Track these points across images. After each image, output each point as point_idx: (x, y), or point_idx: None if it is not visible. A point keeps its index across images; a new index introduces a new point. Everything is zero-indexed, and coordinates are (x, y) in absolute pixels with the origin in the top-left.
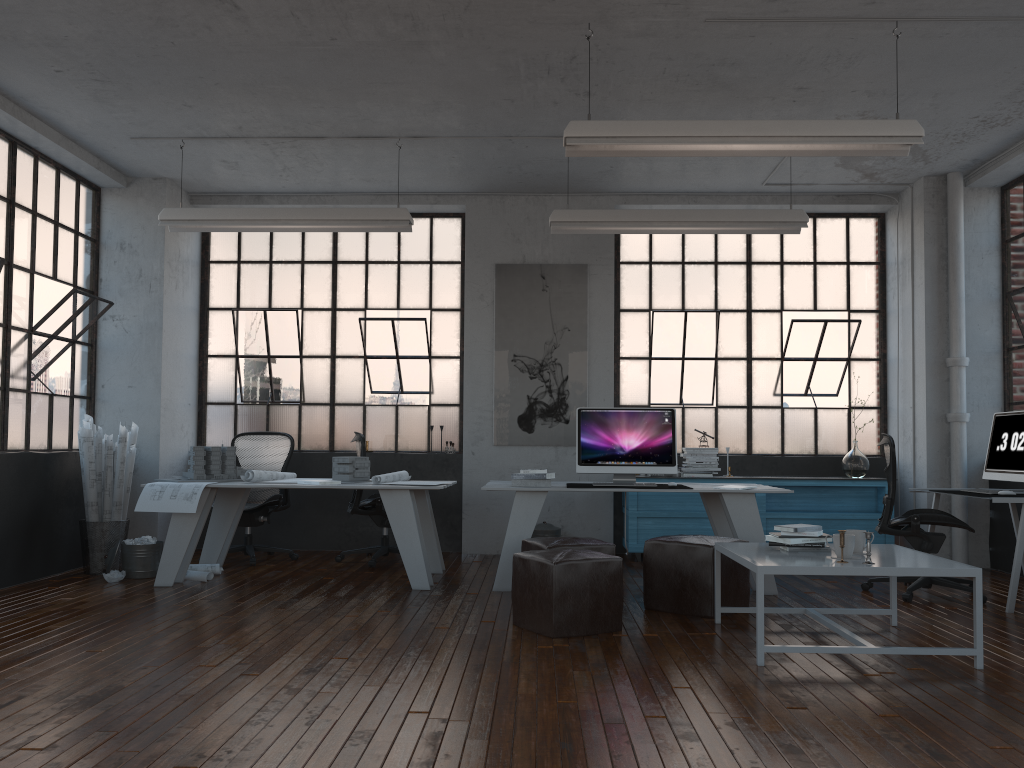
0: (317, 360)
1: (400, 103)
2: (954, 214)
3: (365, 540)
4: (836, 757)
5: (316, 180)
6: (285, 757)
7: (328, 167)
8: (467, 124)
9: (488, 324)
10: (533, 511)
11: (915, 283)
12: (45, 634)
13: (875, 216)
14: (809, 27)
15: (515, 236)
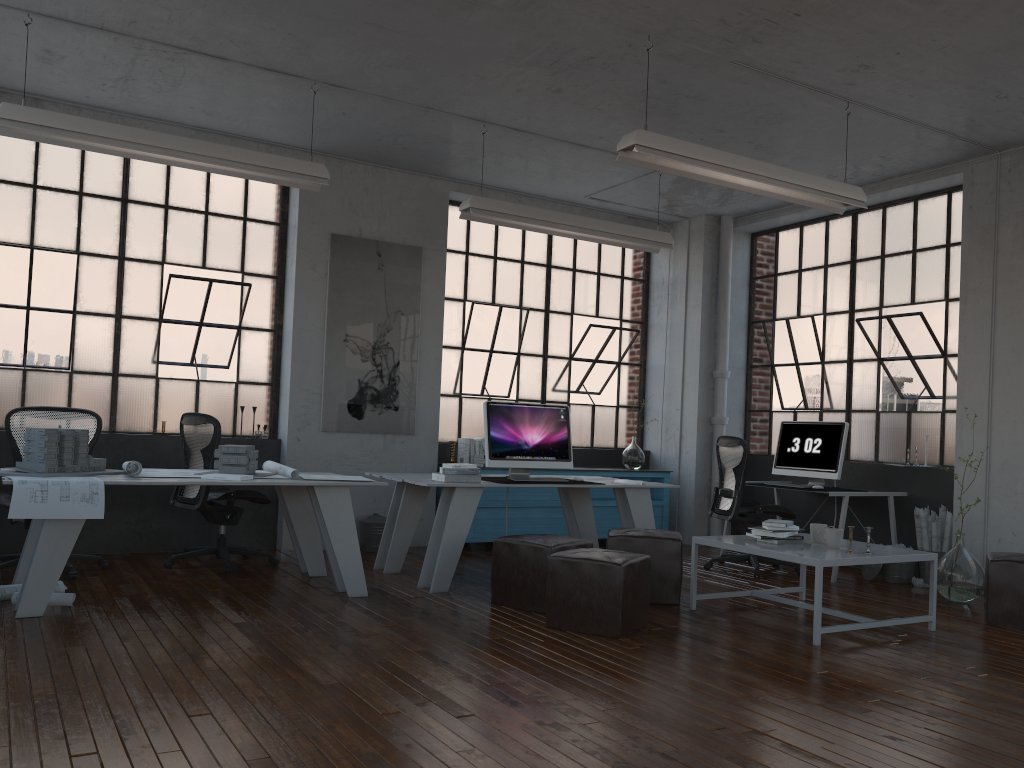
0: (97, 319)
1: (368, 50)
2: (727, 251)
3: (160, 539)
4: None
5: (143, 99)
6: None
7: (181, 90)
8: (406, 87)
9: (320, 298)
10: (470, 508)
11: (689, 304)
12: (61, 702)
13: None
14: (790, 88)
15: (352, 206)
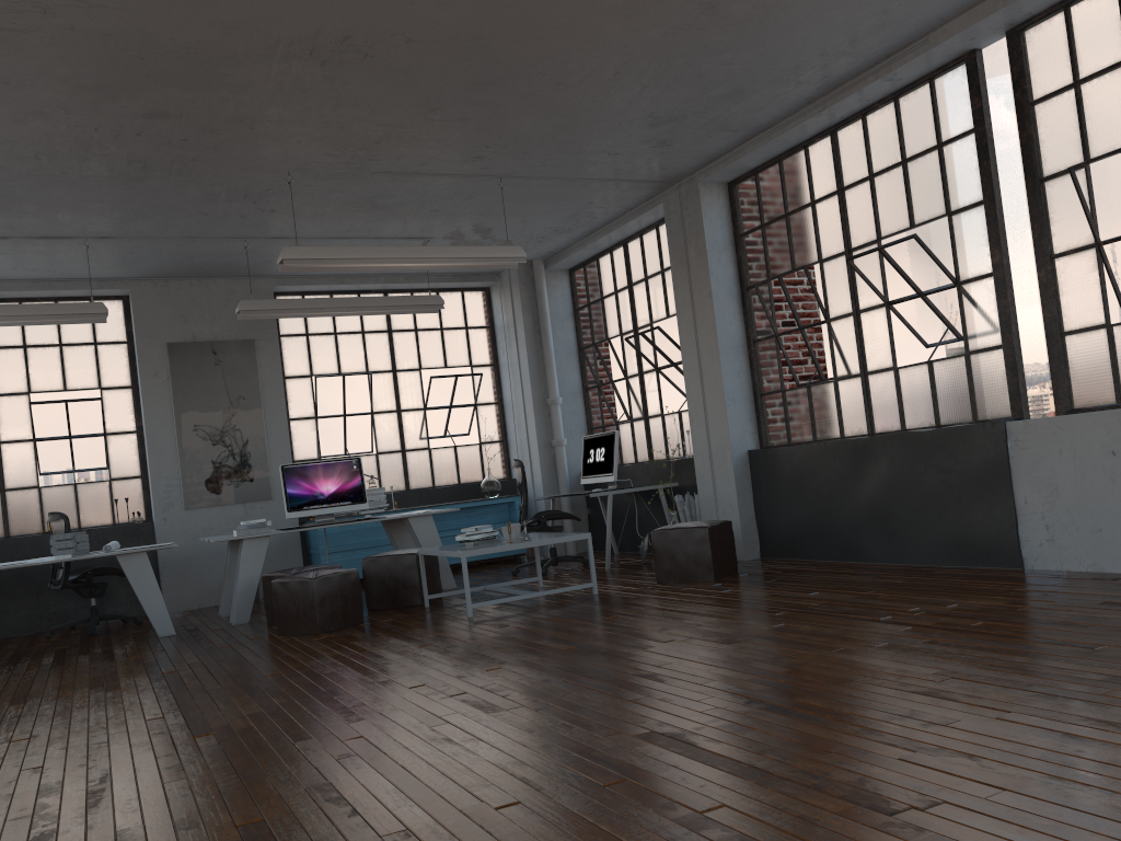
0: None
1: (101, 214)
2: (541, 291)
3: (59, 618)
4: (534, 636)
5: None
6: (214, 703)
7: None
8: (157, 229)
9: (166, 399)
10: (260, 553)
11: (519, 343)
12: None
13: (483, 290)
14: (444, 178)
15: (183, 317)
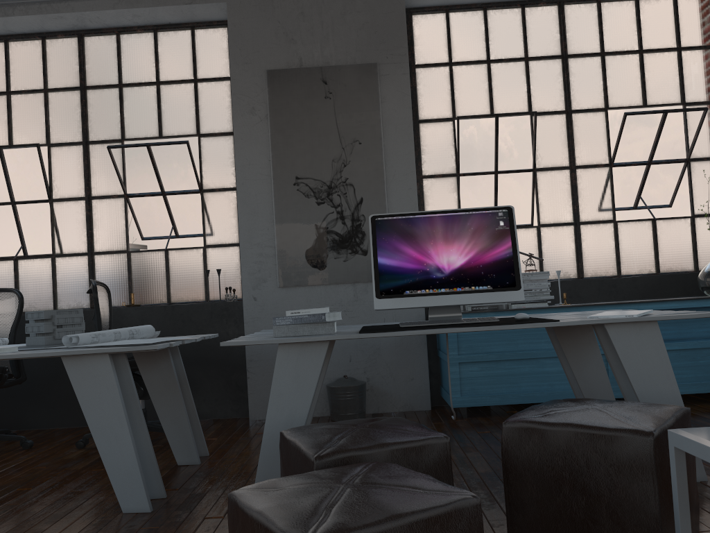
0: (70, 203)
1: None
2: None
3: None
4: None
5: None
6: None
7: None
8: None
9: (263, 143)
10: (308, 374)
11: None
12: None
13: None
14: None
15: (288, 36)
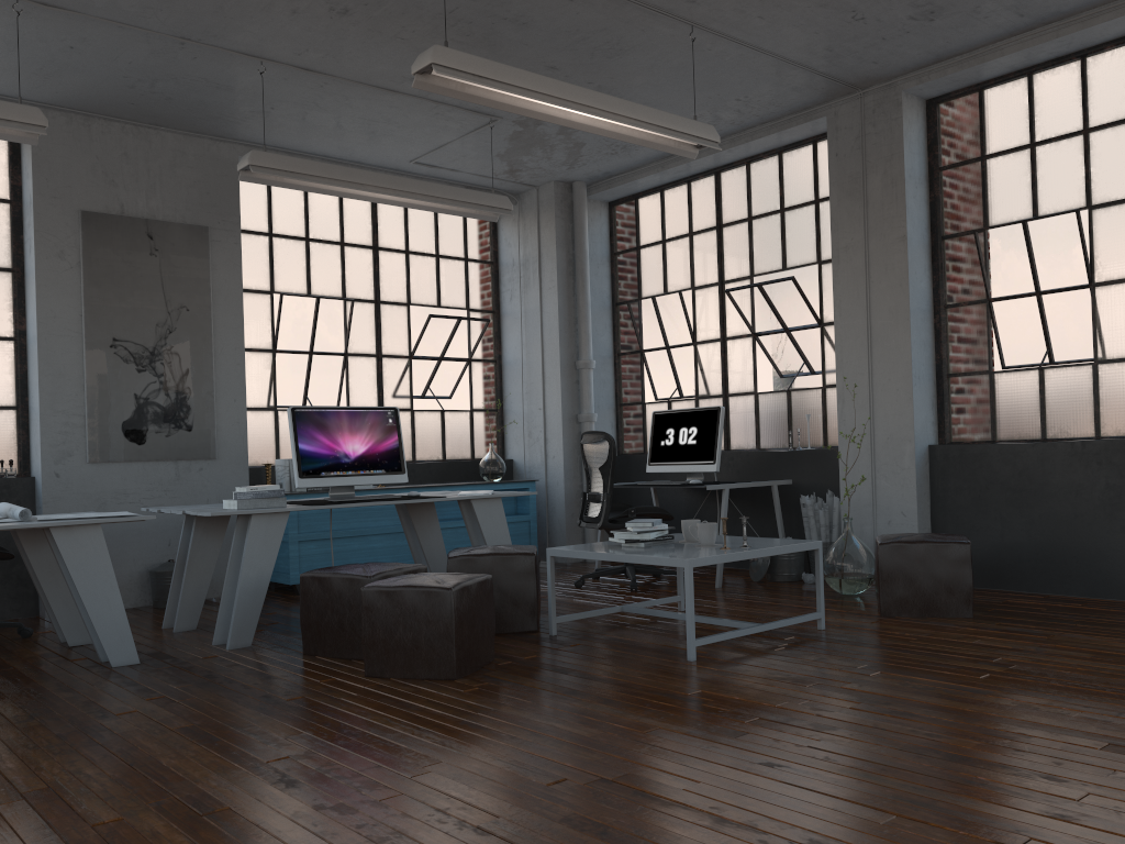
0: None
1: None
2: (582, 222)
3: None
4: (939, 710)
5: None
6: None
7: None
8: (146, 7)
9: (74, 294)
10: (274, 539)
11: (544, 286)
12: None
13: None
14: (624, 8)
15: (109, 176)
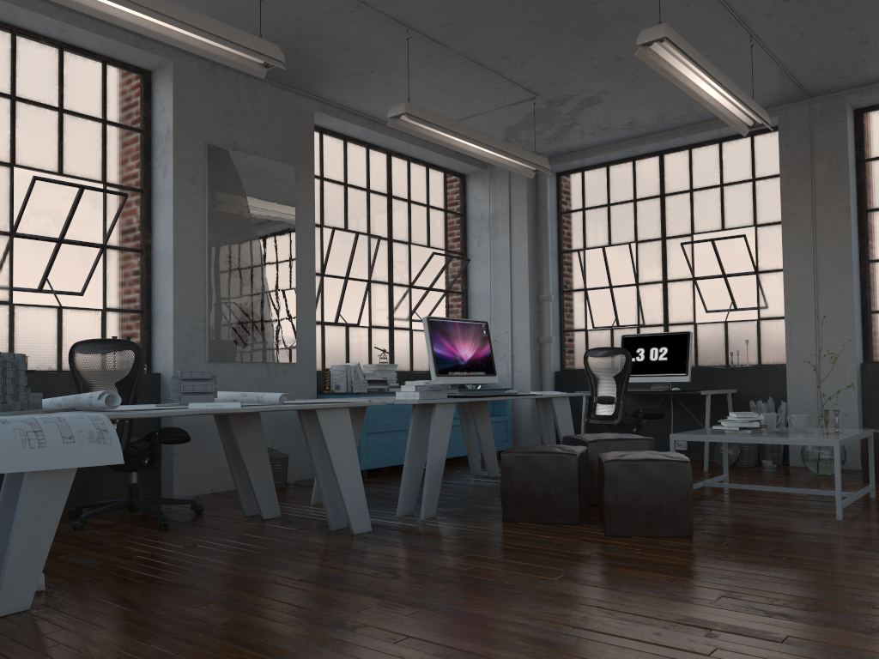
0: None
1: None
2: (546, 186)
3: None
4: None
5: None
6: None
7: None
8: None
9: (200, 214)
10: (447, 425)
11: (513, 234)
12: None
13: (460, 176)
14: (717, 15)
15: (226, 116)
